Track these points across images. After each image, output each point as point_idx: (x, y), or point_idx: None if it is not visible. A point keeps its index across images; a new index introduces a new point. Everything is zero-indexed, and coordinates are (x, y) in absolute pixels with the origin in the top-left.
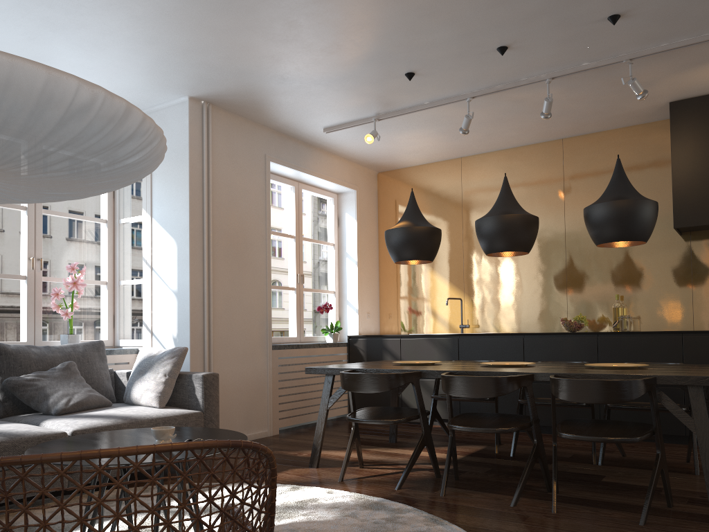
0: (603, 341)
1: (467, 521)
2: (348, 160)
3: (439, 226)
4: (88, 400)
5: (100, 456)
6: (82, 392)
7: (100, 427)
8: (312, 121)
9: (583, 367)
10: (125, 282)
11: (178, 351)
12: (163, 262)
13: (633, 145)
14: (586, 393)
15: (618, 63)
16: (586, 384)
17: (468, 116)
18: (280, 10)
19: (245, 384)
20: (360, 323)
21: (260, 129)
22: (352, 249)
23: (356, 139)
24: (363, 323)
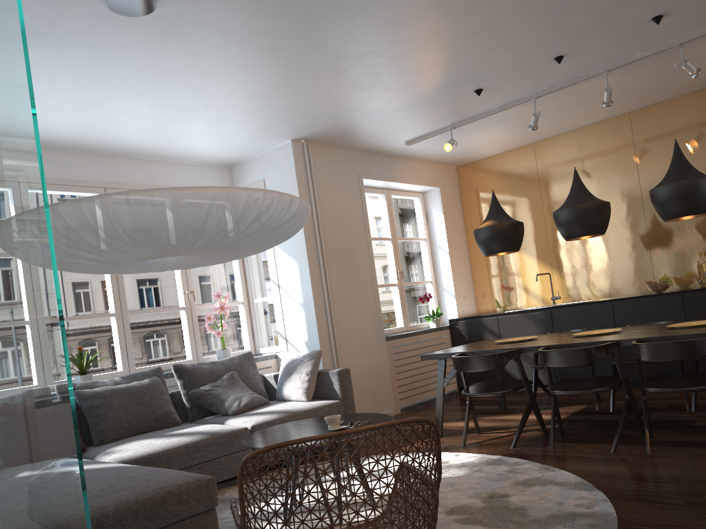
0: (688, 298)
1: (574, 466)
2: (429, 162)
3: (520, 209)
4: (252, 400)
5: (348, 433)
6: (247, 395)
7: (269, 421)
8: (395, 138)
9: (665, 328)
10: (258, 300)
11: (314, 354)
12: (288, 280)
13: (699, 108)
14: (664, 353)
15: (669, 49)
16: (663, 346)
17: (535, 114)
18: (365, 68)
19: (367, 374)
20: (458, 307)
21: (351, 153)
22: (443, 241)
23: (434, 145)
24: (461, 306)
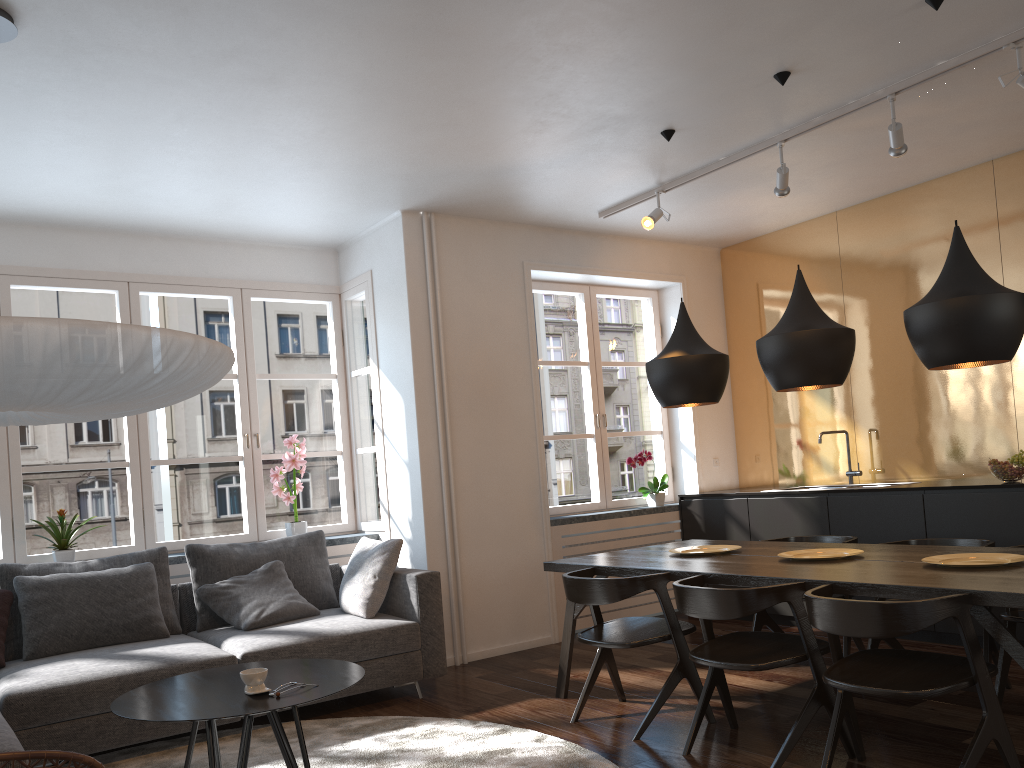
0: None
1: None
2: (664, 241)
3: None
4: (285, 609)
5: None
6: (281, 600)
7: (277, 648)
8: (576, 207)
9: (921, 562)
10: (361, 451)
11: (389, 545)
12: (393, 424)
13: None
14: (842, 620)
15: (996, 51)
16: (840, 606)
17: (782, 169)
18: (438, 104)
19: (511, 576)
20: (700, 475)
21: (513, 229)
22: None
23: None
24: (707, 473)
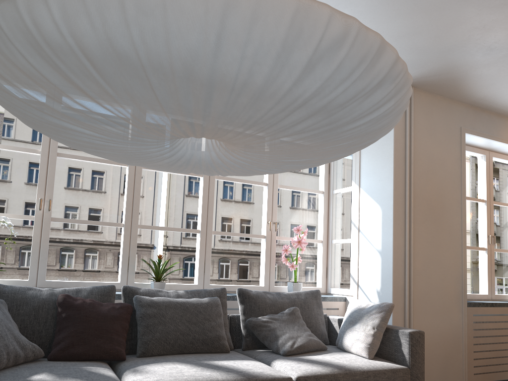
0: None
1: None
2: None
3: None
4: (308, 343)
5: None
6: (304, 336)
7: (319, 375)
8: None
9: None
10: (336, 241)
11: (385, 306)
12: (369, 224)
13: None
14: None
15: None
16: None
17: None
18: None
19: (441, 338)
20: None
21: (456, 105)
22: None
23: None
24: None
